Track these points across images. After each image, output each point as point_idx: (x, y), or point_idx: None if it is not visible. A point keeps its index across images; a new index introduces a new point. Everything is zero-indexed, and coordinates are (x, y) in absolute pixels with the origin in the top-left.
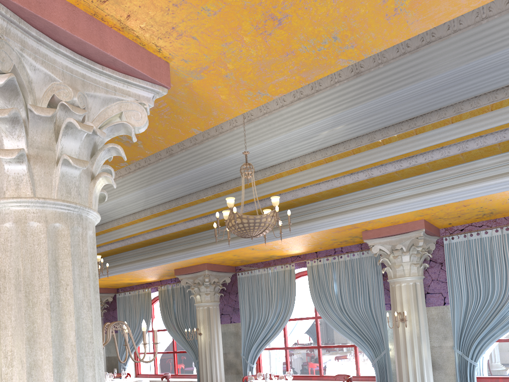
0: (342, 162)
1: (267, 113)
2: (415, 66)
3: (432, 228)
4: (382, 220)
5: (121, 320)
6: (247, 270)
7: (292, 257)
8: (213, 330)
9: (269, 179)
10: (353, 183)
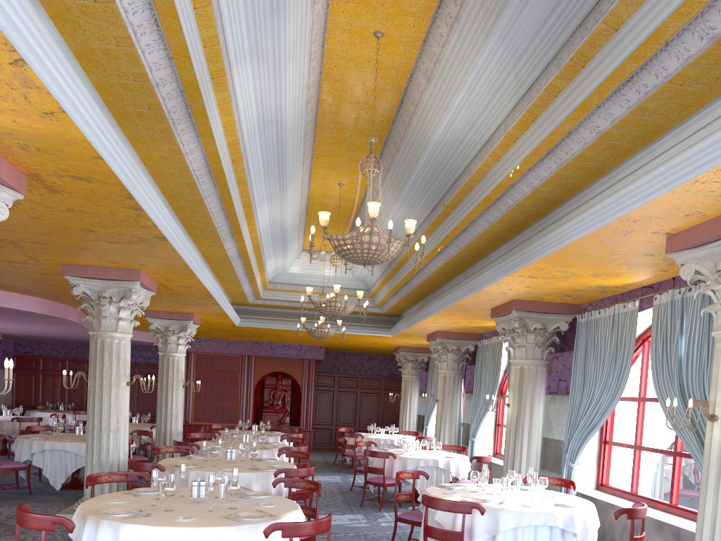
0: (548, 115)
1: (436, 62)
2: None
3: None
4: (651, 214)
5: (477, 377)
6: (587, 311)
7: (642, 288)
8: (524, 402)
9: (489, 164)
10: (587, 150)
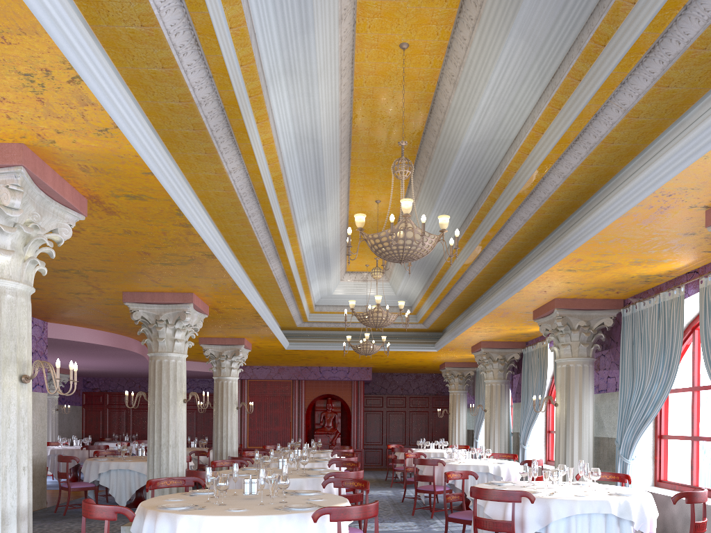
0: (573, 100)
1: (461, 65)
2: None
3: None
4: (686, 185)
5: (524, 385)
6: (632, 304)
7: (687, 274)
8: (572, 400)
9: (519, 159)
10: (615, 130)
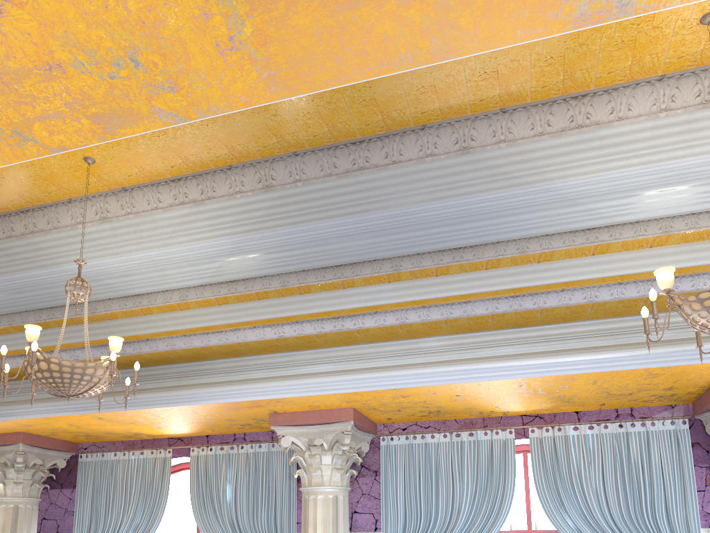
0: (242, 308)
1: (132, 213)
2: (343, 195)
3: (366, 422)
4: (296, 401)
5: None
6: (97, 451)
7: (170, 439)
8: None
9: (131, 313)
10: (257, 341)
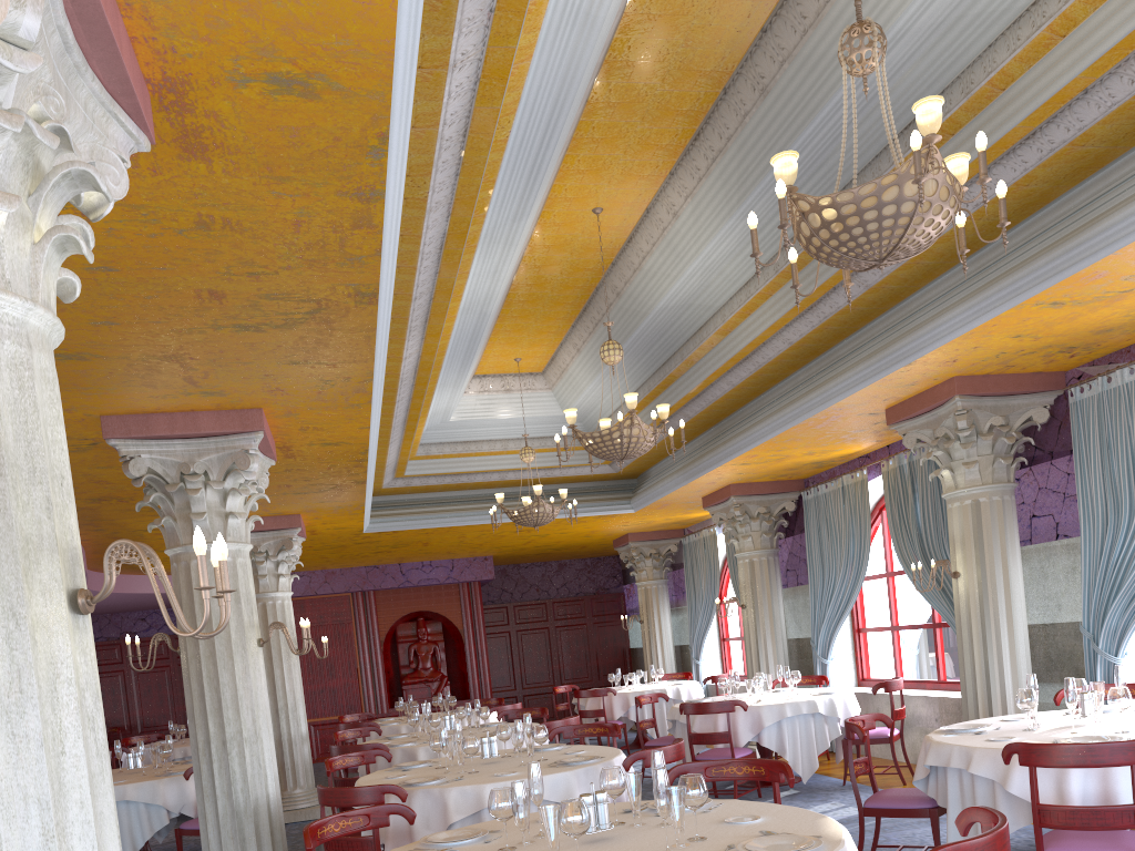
0: None
1: None
2: None
3: None
4: None
5: (813, 554)
6: (1097, 375)
7: None
8: (991, 563)
9: (1034, 52)
10: None
